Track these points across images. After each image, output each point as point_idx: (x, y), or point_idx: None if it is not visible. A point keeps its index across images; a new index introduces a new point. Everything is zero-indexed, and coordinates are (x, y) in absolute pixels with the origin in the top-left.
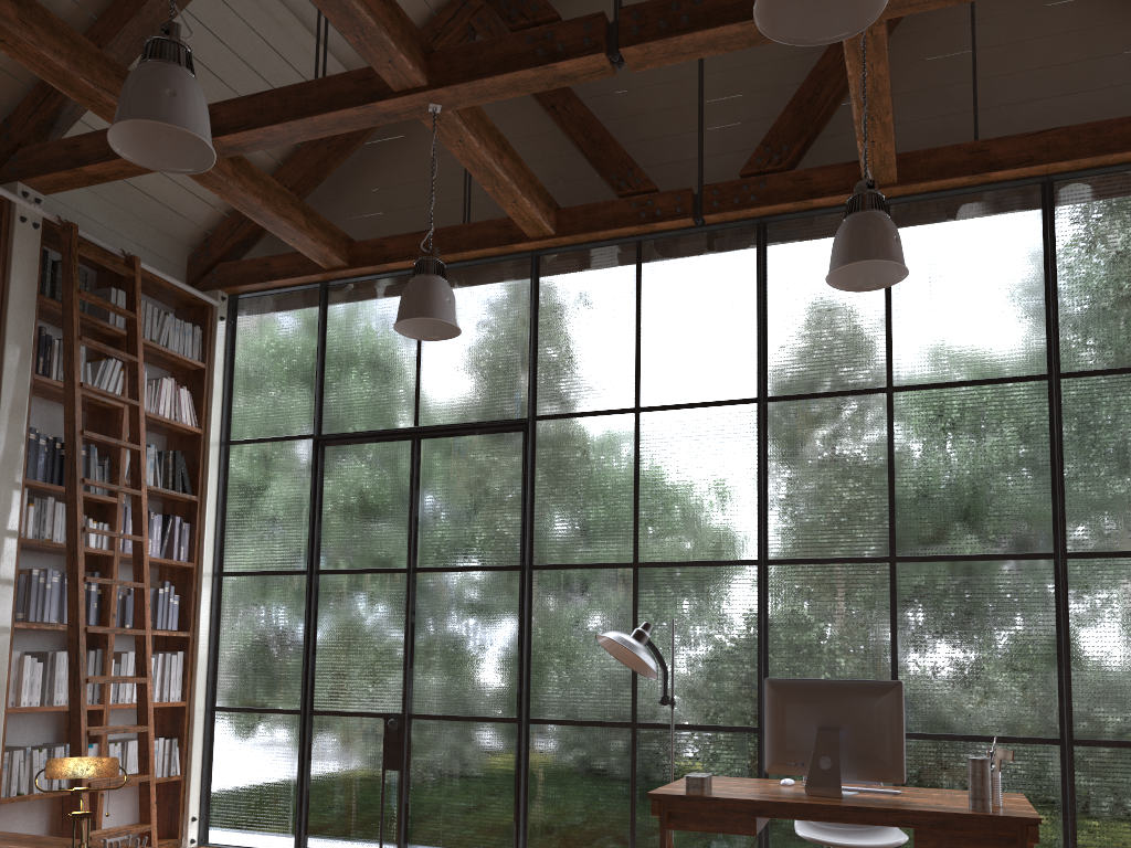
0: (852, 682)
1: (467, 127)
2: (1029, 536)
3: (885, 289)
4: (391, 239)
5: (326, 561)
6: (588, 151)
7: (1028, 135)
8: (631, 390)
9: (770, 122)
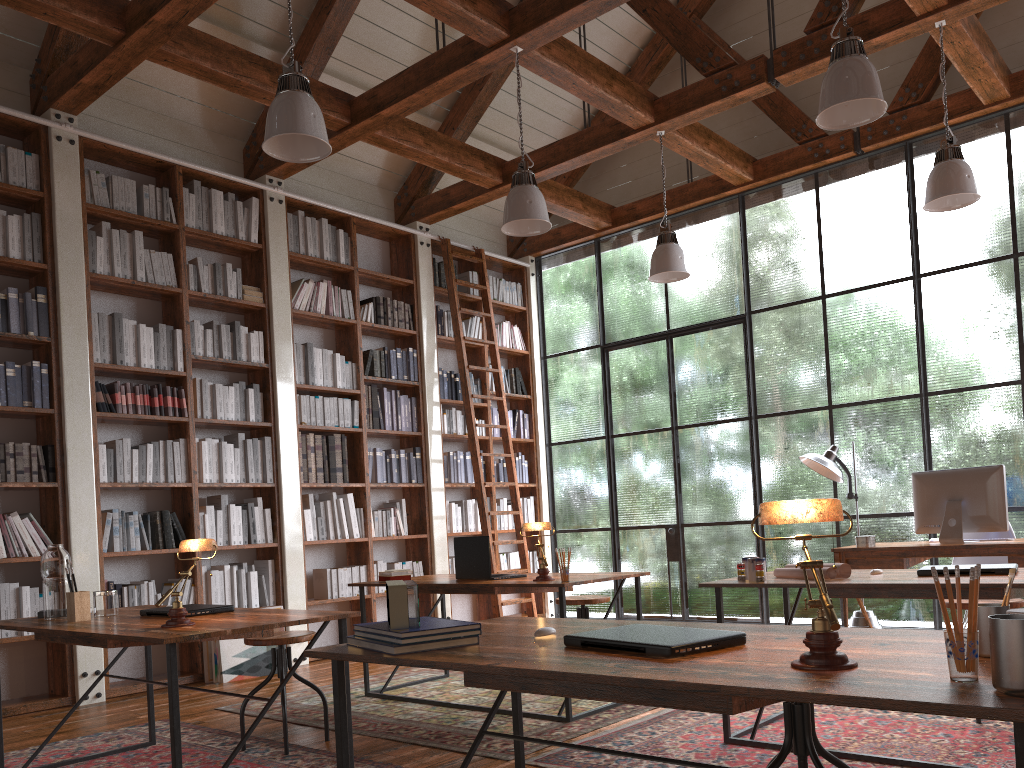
0: (969, 469)
1: (682, 136)
2: None
3: (1008, 179)
4: (639, 202)
5: (617, 428)
6: (772, 115)
7: None
8: (817, 283)
9: (912, 61)
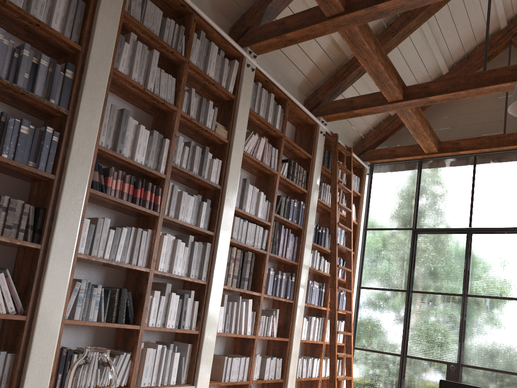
0: None
1: None
2: None
3: None
4: (462, 140)
5: (416, 286)
6: None
7: None
8: None
9: None
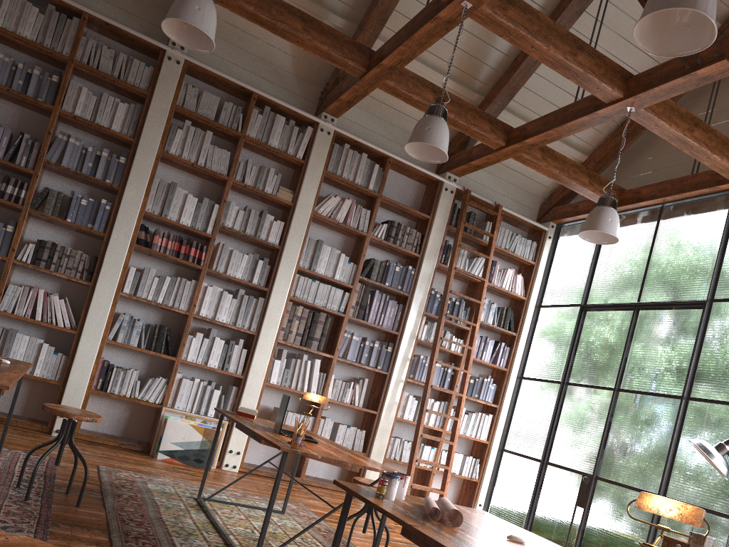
0: None
1: (658, 116)
2: None
3: None
4: (644, 187)
5: (572, 377)
6: None
7: None
8: None
9: None
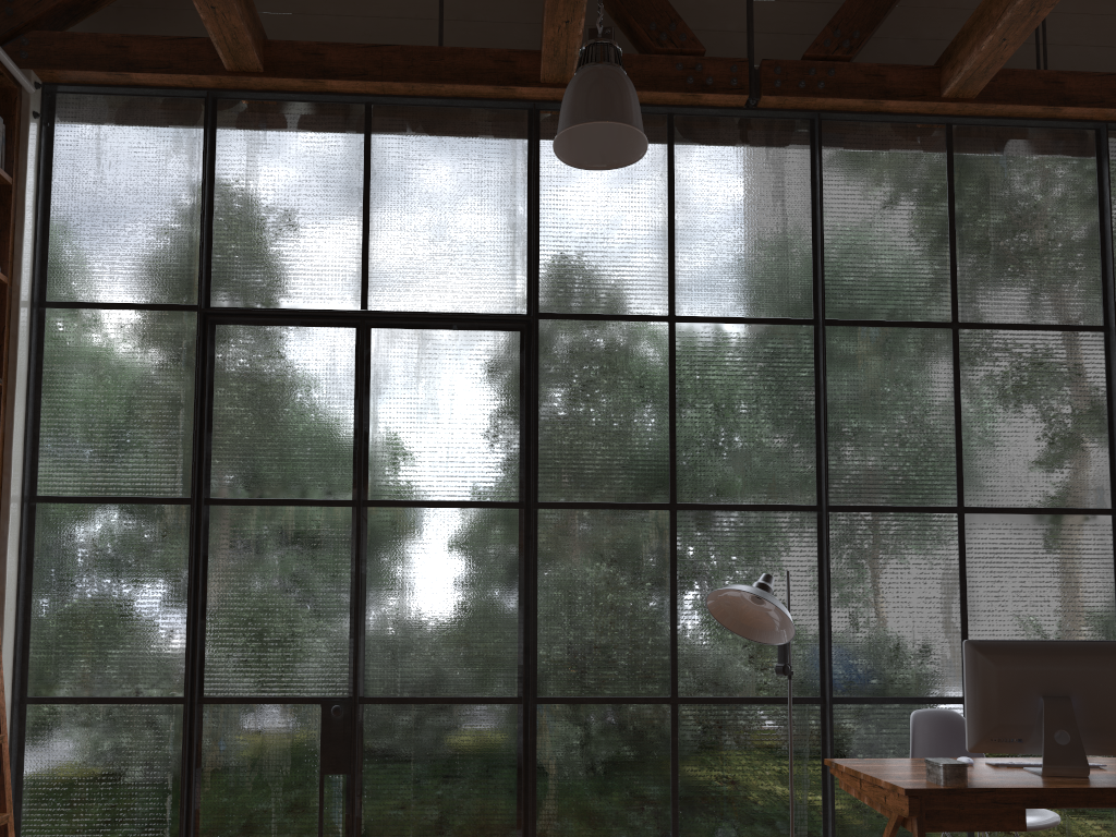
0: (1078, 643)
1: None
2: (1089, 490)
3: (949, 216)
4: (333, 46)
5: (221, 486)
6: None
7: (1099, 75)
8: (663, 294)
9: (808, 7)
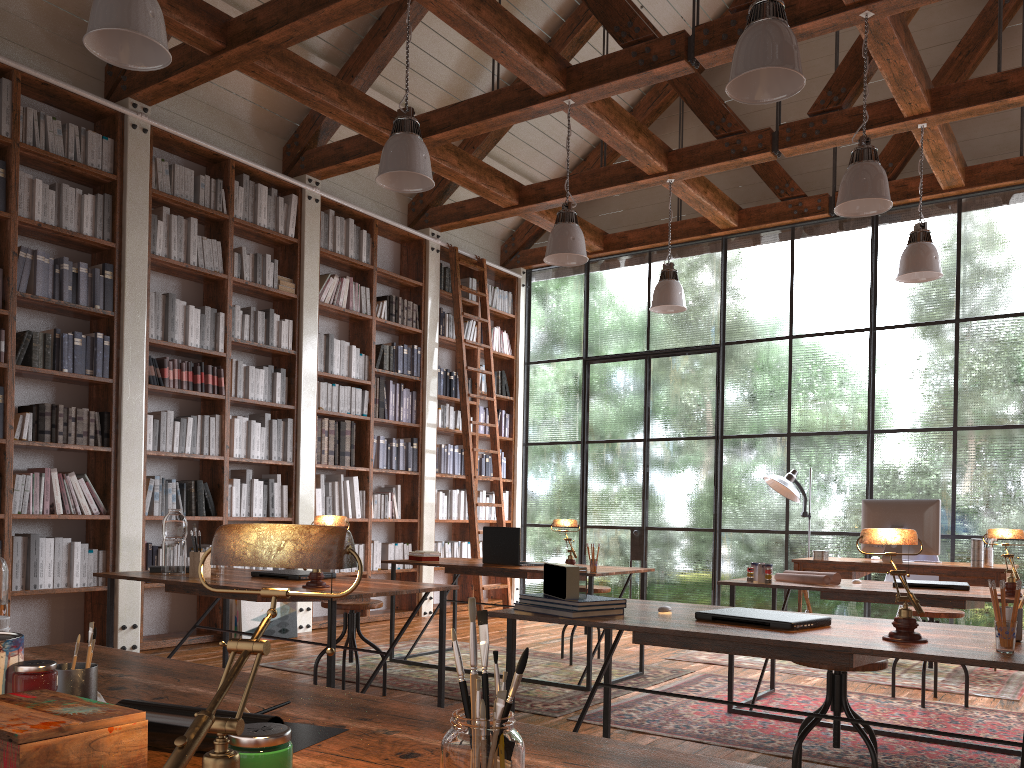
0: (911, 501)
1: (687, 184)
2: None
3: (956, 255)
4: (631, 232)
5: (592, 435)
6: (759, 171)
7: None
8: (786, 324)
9: (883, 141)
